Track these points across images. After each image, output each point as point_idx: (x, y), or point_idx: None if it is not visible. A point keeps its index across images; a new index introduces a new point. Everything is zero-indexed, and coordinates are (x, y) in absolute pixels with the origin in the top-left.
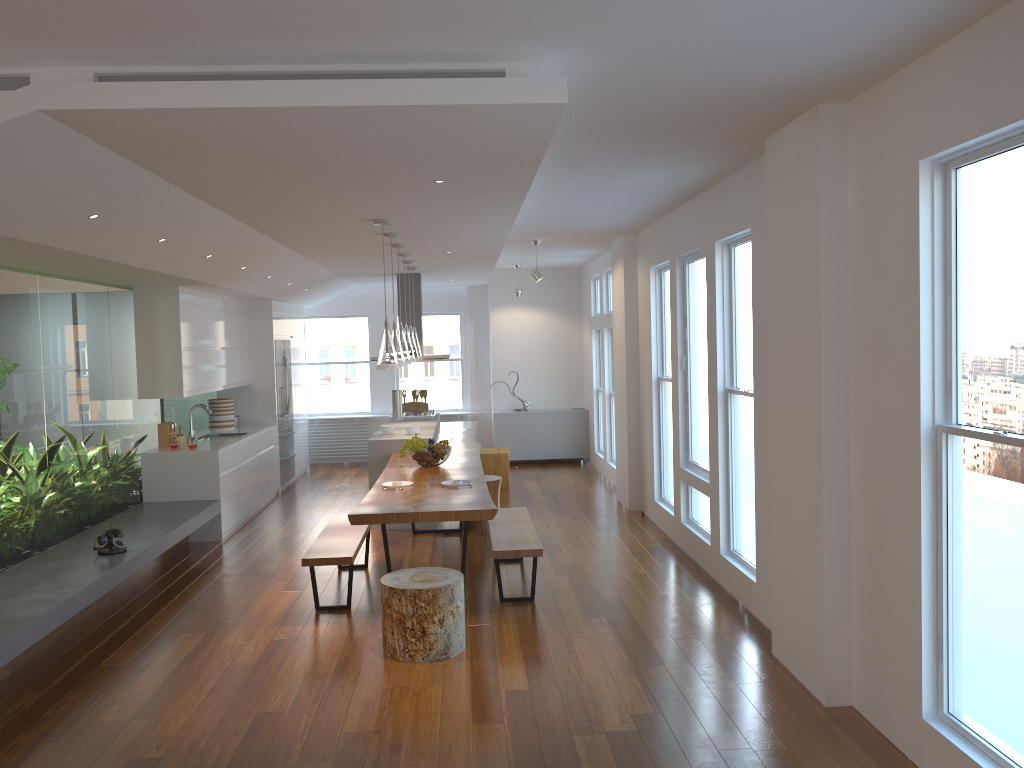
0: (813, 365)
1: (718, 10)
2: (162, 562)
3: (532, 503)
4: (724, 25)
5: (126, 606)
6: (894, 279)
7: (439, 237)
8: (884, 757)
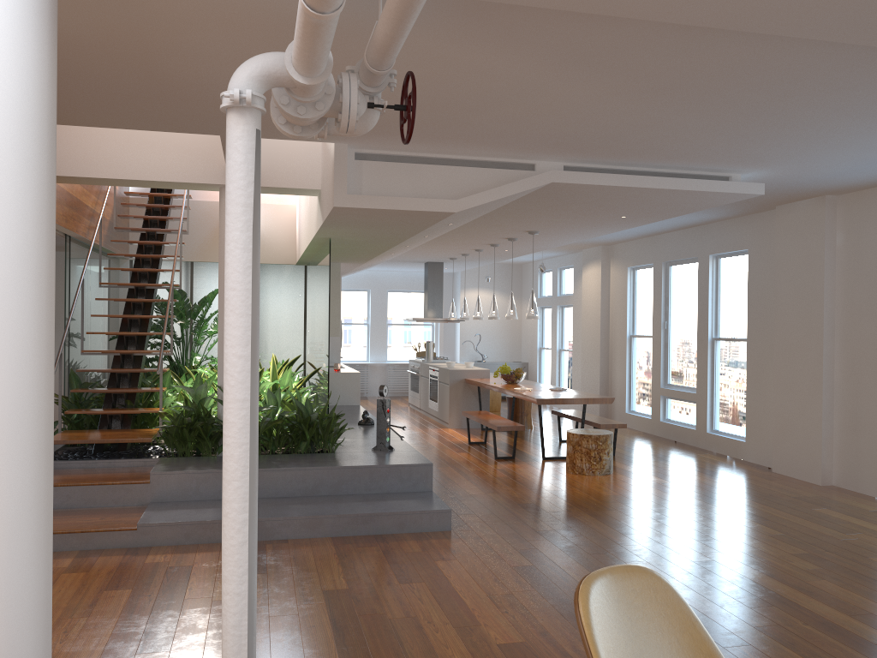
0: (816, 319)
1: (844, 166)
2: None
3: None
4: (838, 169)
5: None
6: (871, 279)
7: (530, 242)
8: (865, 497)
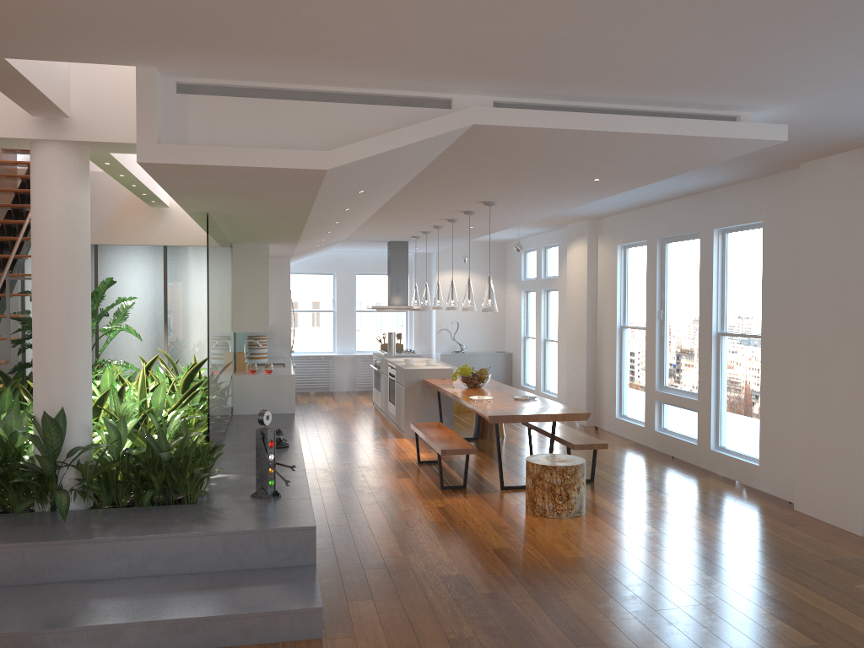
0: (855, 313)
1: None
2: None
3: None
4: None
5: None
6: None
7: (494, 216)
8: None
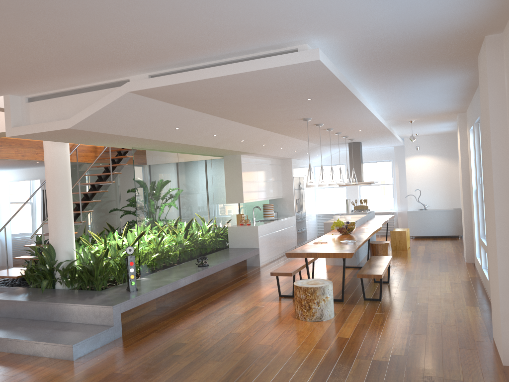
0: (491, 176)
1: (369, 7)
2: (231, 273)
3: (414, 257)
4: (380, 12)
5: (208, 289)
6: None
7: (345, 124)
8: None
